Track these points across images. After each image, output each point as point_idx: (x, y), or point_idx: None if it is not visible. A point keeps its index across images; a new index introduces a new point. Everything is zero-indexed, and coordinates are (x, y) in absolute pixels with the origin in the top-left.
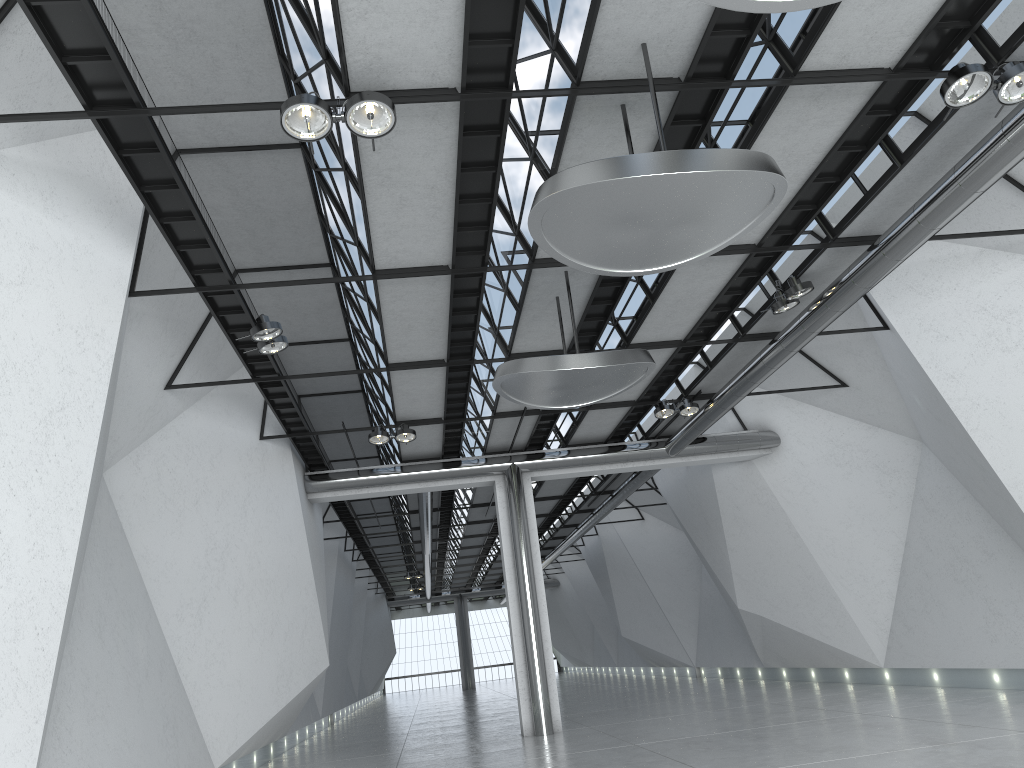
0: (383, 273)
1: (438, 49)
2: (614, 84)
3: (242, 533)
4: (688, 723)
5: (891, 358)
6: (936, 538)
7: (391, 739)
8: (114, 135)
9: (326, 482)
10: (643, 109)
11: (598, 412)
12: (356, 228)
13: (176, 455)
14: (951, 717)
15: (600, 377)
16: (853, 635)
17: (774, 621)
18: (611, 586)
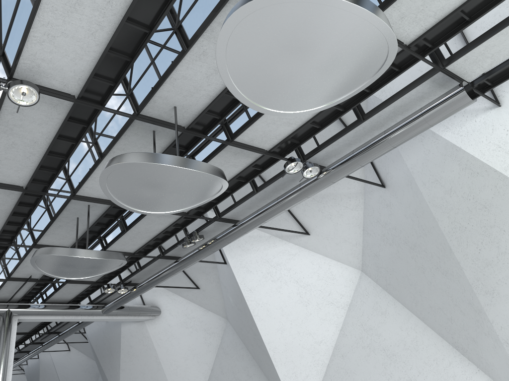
0: None
1: (74, 73)
2: (155, 120)
3: None
4: None
5: (223, 278)
6: (226, 367)
7: None
8: None
9: None
10: (162, 136)
11: (71, 285)
12: None
13: None
14: None
15: (97, 264)
16: None
17: None
18: None
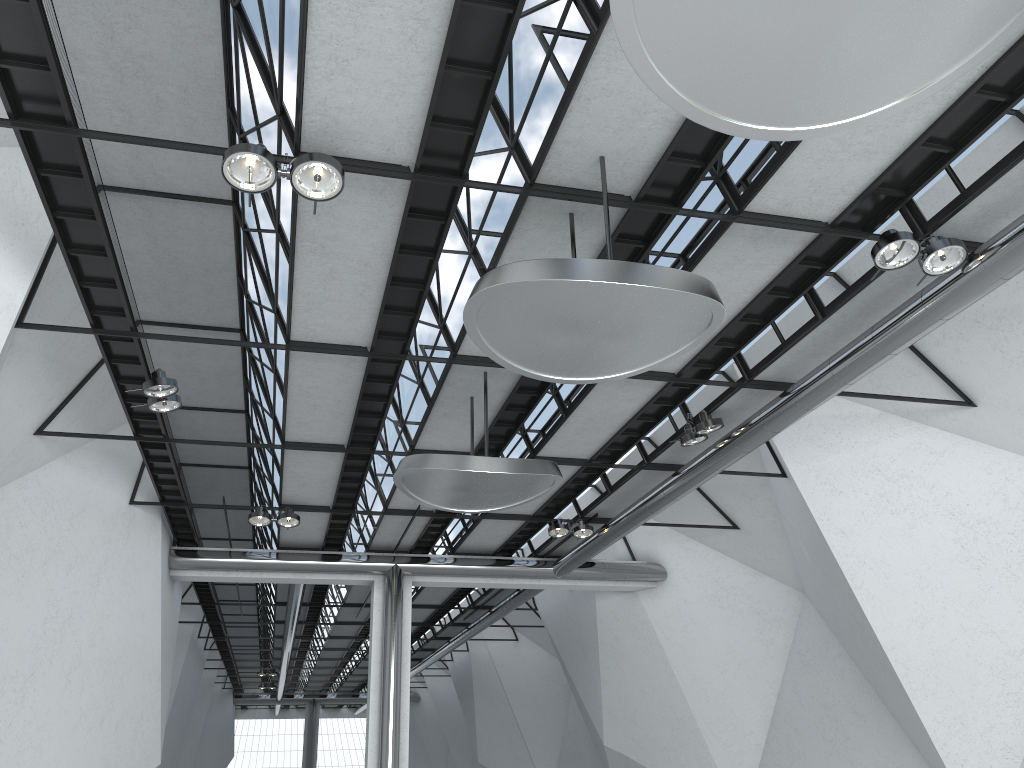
0: (298, 345)
1: (398, 124)
2: (567, 191)
3: (90, 604)
4: None
5: (784, 506)
6: (809, 693)
7: None
8: (36, 151)
9: (193, 559)
10: (590, 221)
11: (492, 522)
12: (277, 294)
13: (32, 508)
14: None
15: (506, 484)
16: None
17: (639, 763)
18: (475, 707)
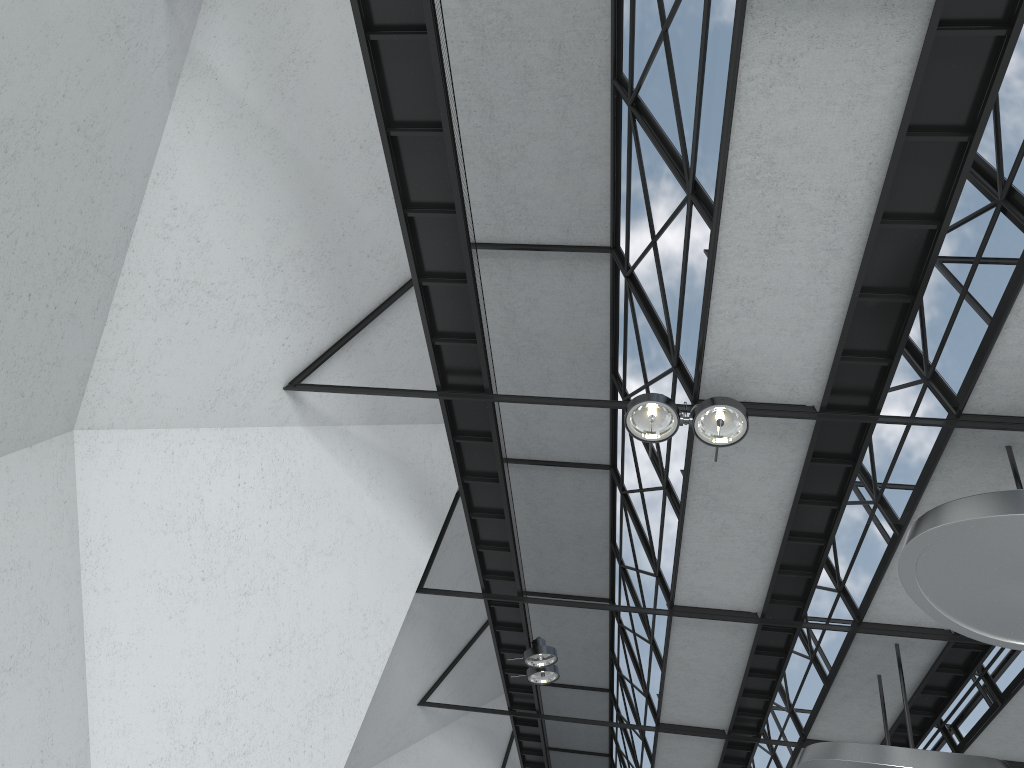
0: (682, 610)
1: (804, 361)
2: (1003, 420)
3: None
4: None
5: None
6: None
7: None
8: (454, 420)
9: None
10: None
11: None
12: (660, 555)
13: None
14: None
15: None
16: None
17: None
18: None
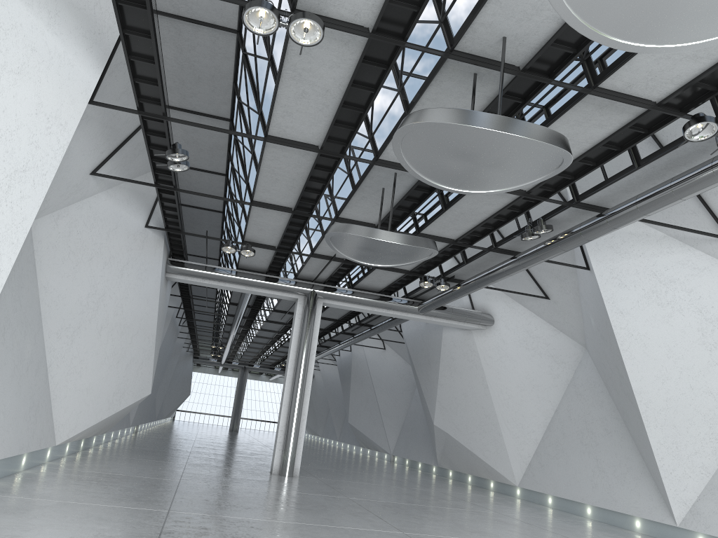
0: (272, 138)
1: None
2: (475, 58)
3: (116, 288)
4: (384, 492)
5: (584, 289)
6: (576, 412)
7: (178, 453)
8: None
9: (181, 268)
10: (487, 80)
11: (381, 271)
12: (263, 102)
13: (85, 222)
14: (557, 529)
15: (399, 251)
16: (504, 461)
17: (455, 439)
18: (350, 387)
